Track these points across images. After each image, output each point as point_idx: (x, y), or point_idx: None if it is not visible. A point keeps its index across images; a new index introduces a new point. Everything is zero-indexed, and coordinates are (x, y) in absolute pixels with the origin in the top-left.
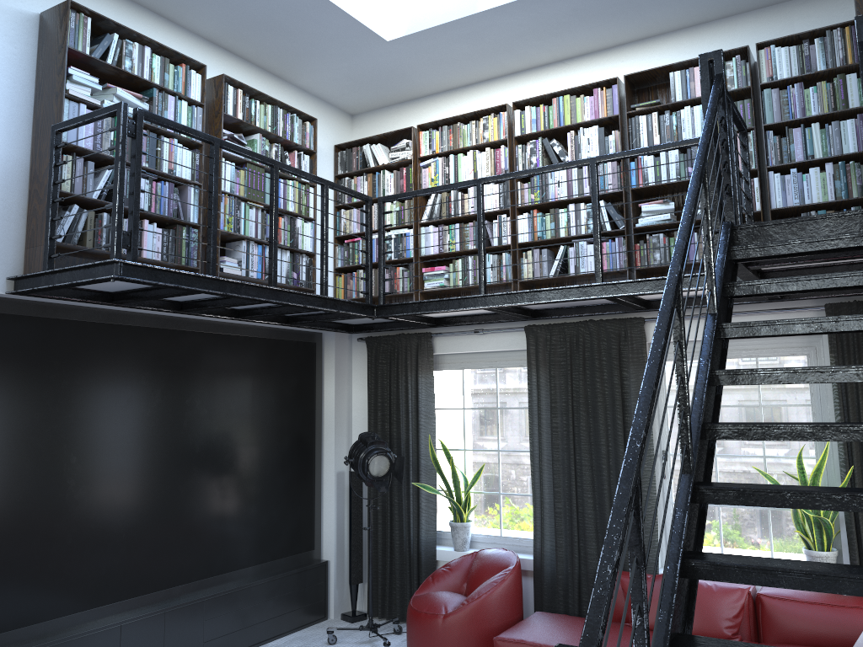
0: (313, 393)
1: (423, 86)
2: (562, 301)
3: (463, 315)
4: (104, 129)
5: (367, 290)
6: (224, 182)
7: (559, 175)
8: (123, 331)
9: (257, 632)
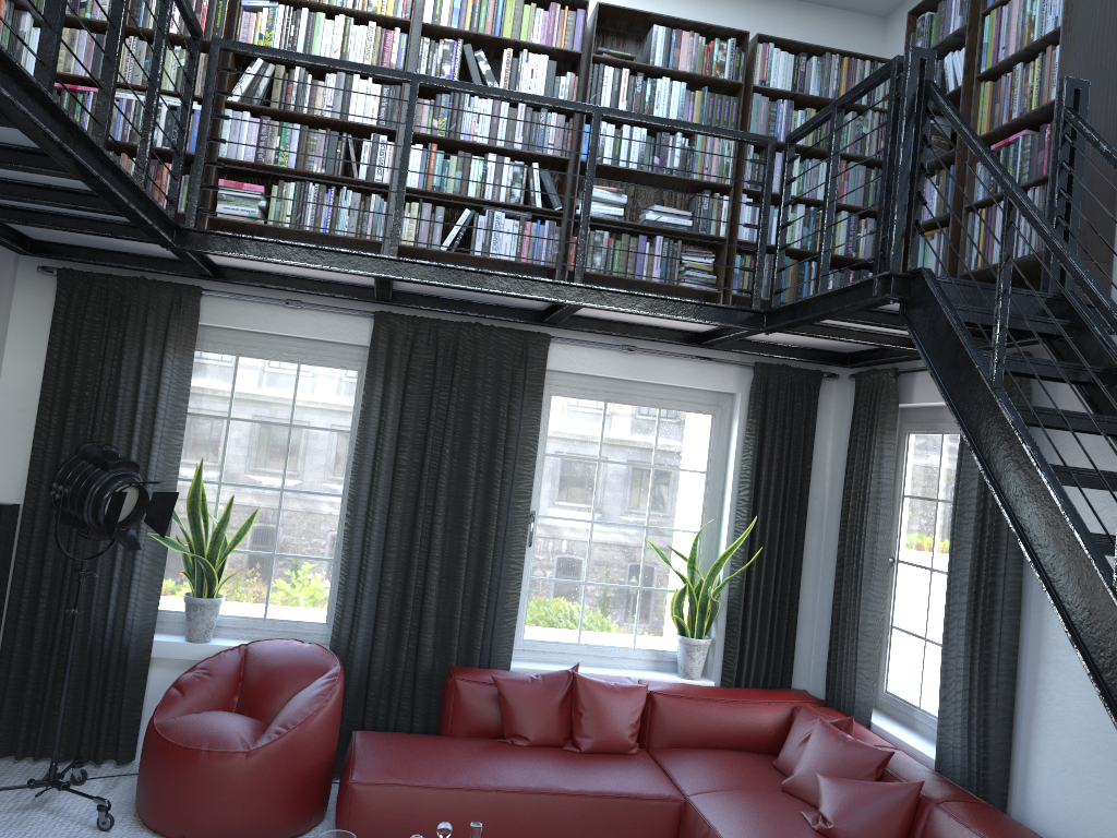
0: None
1: None
2: (524, 297)
3: (271, 272)
4: None
5: (172, 195)
6: None
7: (480, 106)
8: None
9: None
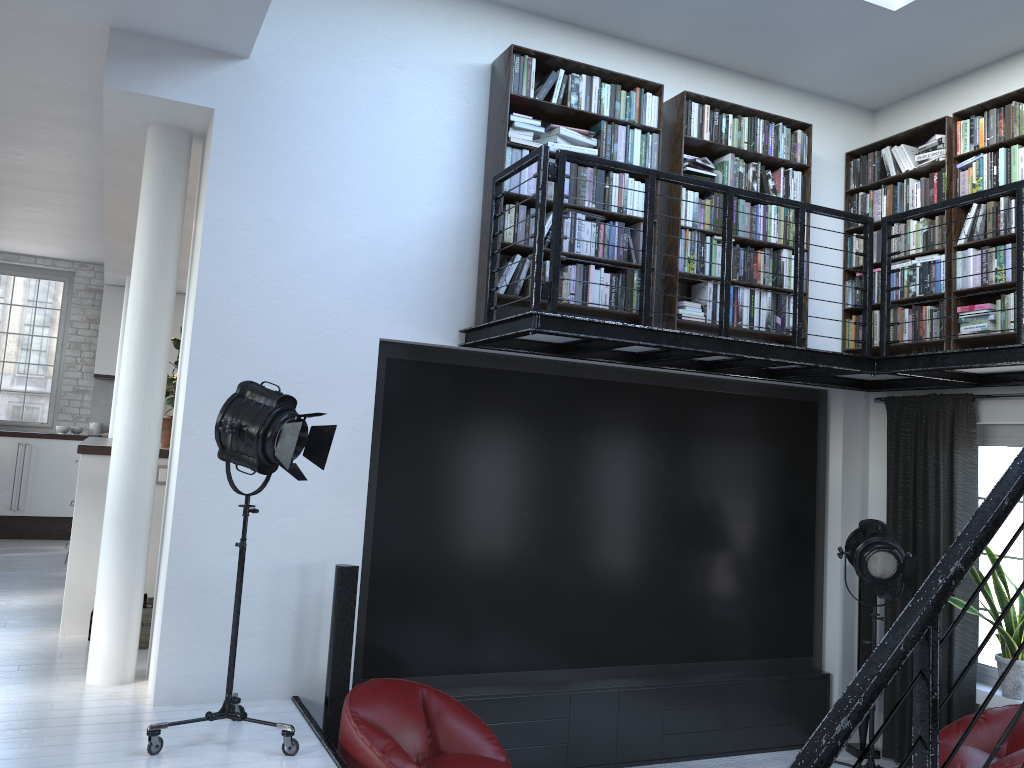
0: (814, 465)
1: (964, 58)
2: None
3: (1020, 371)
4: None
5: (863, 338)
6: (685, 215)
7: None
8: (577, 384)
9: (730, 738)
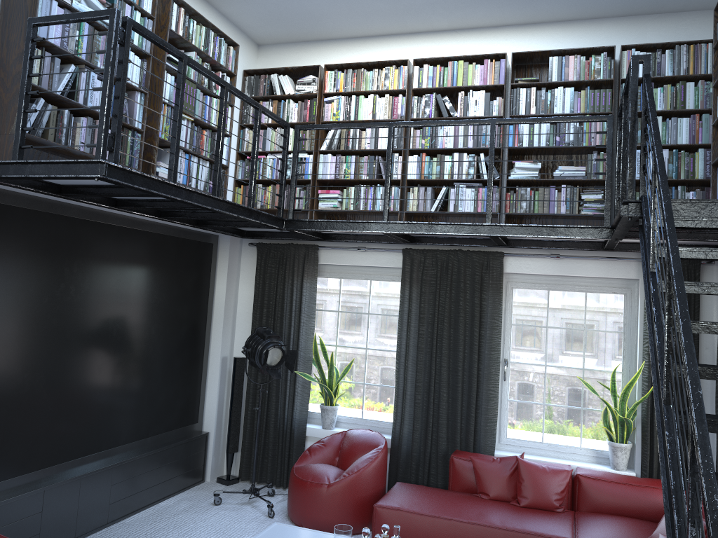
0: (208, 288)
1: (331, 31)
2: (456, 234)
3: (349, 233)
4: (71, 28)
5: (279, 205)
6: (164, 93)
7: (447, 127)
8: (61, 221)
9: (151, 494)
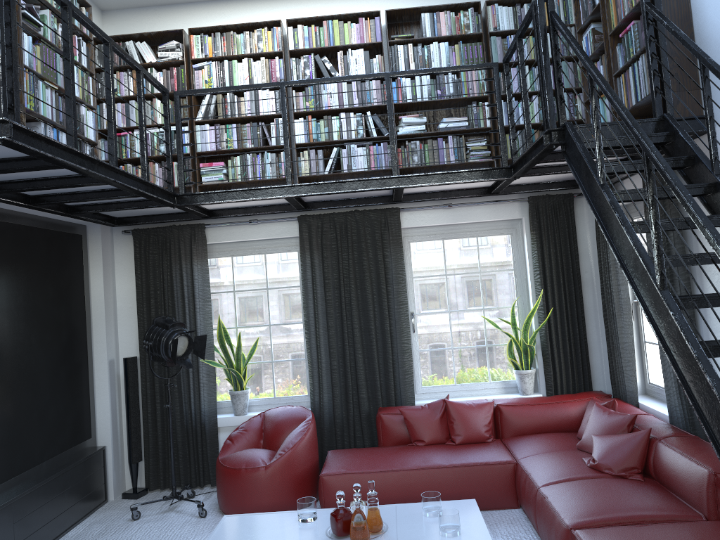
0: (83, 285)
1: None
2: (365, 190)
3: (238, 207)
4: None
5: (169, 179)
6: (23, 55)
7: (330, 88)
8: None
9: (57, 525)
